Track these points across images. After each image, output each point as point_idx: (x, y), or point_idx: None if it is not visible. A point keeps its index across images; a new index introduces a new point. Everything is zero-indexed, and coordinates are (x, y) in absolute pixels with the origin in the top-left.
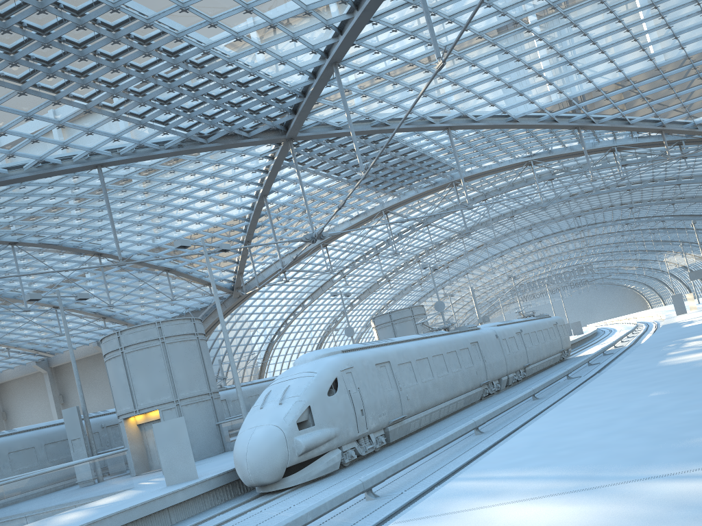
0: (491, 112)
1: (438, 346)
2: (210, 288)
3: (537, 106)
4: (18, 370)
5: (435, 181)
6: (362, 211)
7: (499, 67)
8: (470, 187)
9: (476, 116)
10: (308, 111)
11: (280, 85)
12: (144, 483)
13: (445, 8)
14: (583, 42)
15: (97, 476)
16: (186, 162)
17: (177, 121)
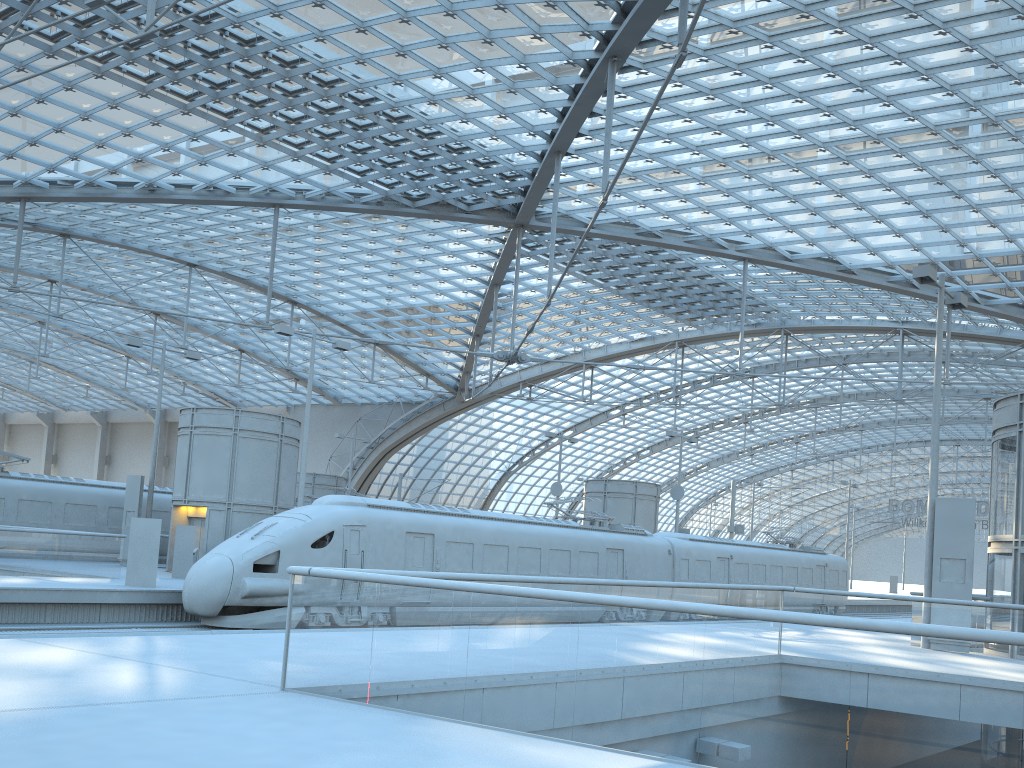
0: (813, 253)
1: (537, 538)
2: (427, 380)
3: (884, 260)
4: None
5: (758, 321)
6: (646, 335)
7: (815, 198)
8: (818, 341)
9: (791, 252)
10: (537, 199)
11: (498, 161)
12: None
13: (709, 115)
14: (944, 191)
15: (81, 553)
16: (392, 222)
17: (373, 175)
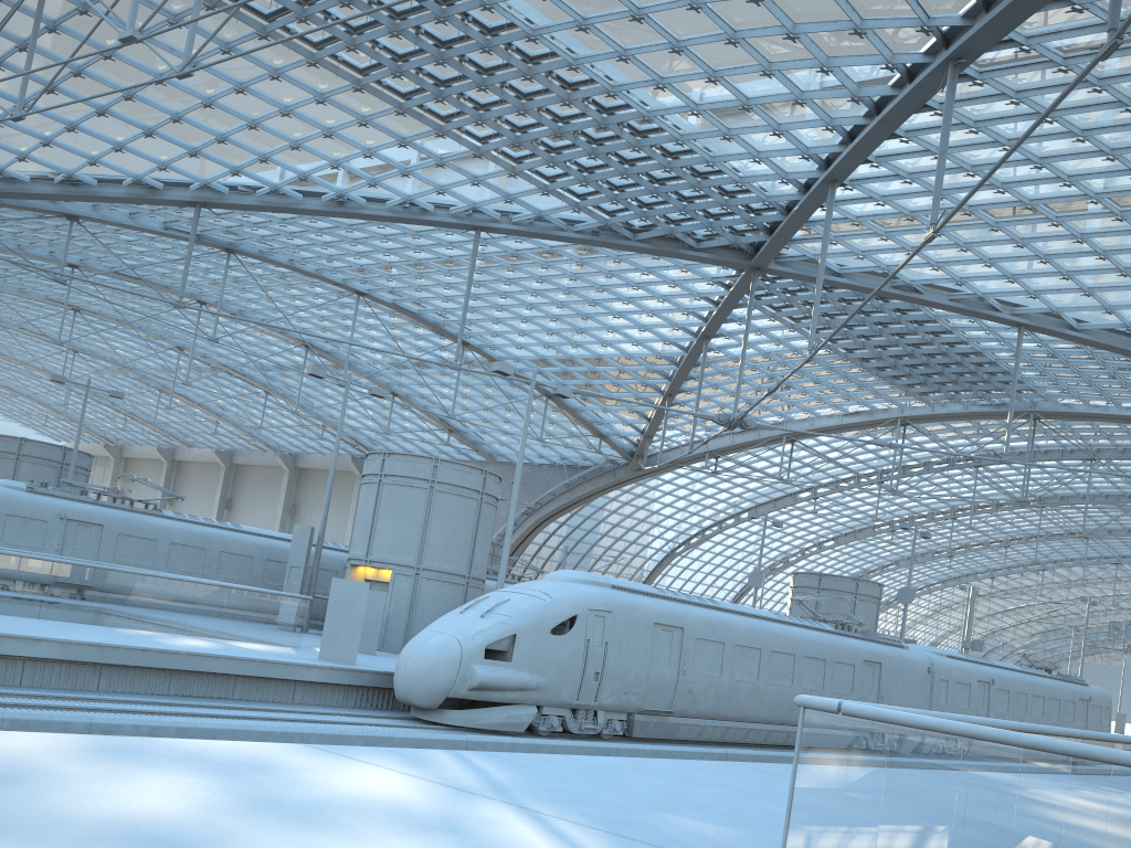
0: (1106, 322)
1: (792, 642)
2: (600, 442)
3: None
4: (328, 459)
5: (1002, 401)
6: (864, 408)
7: (1130, 256)
8: (1067, 430)
9: (1079, 320)
10: (787, 238)
11: (751, 189)
12: (318, 649)
13: (1033, 144)
14: None
15: (261, 614)
16: (602, 257)
17: (596, 199)
